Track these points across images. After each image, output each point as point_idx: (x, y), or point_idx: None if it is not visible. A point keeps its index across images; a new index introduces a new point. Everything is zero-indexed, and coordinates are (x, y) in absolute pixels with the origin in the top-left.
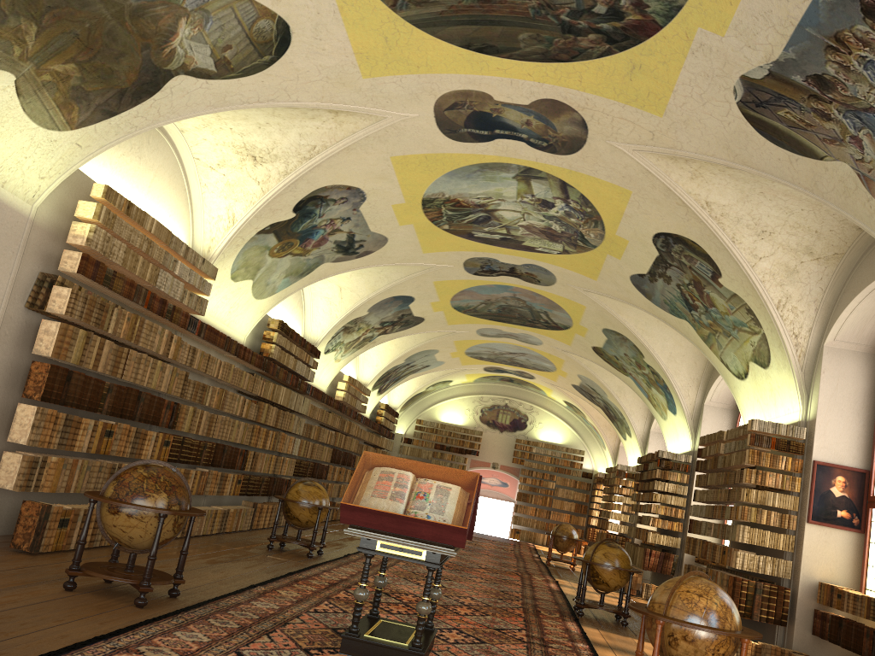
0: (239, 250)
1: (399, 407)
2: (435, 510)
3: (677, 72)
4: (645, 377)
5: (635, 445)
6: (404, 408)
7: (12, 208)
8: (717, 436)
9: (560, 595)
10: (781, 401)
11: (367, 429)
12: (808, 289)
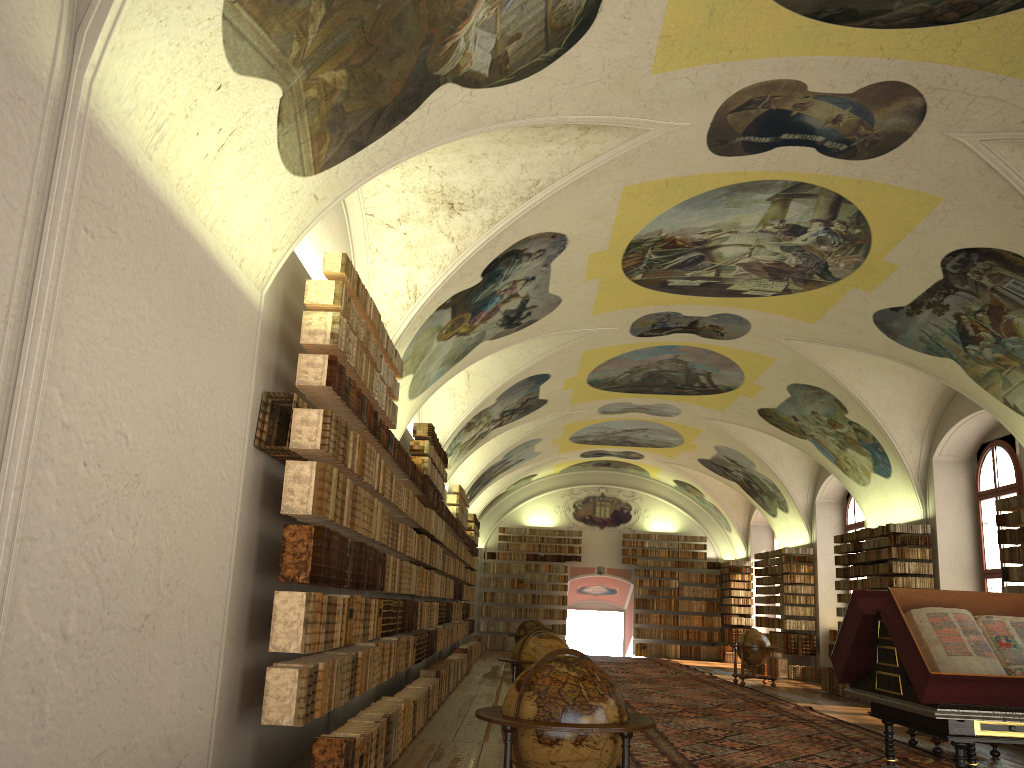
0: (414, 335)
1: (477, 516)
2: None
3: None
4: (839, 436)
5: (795, 521)
6: (481, 516)
7: (247, 299)
8: None
9: (856, 727)
10: None
11: None
12: None
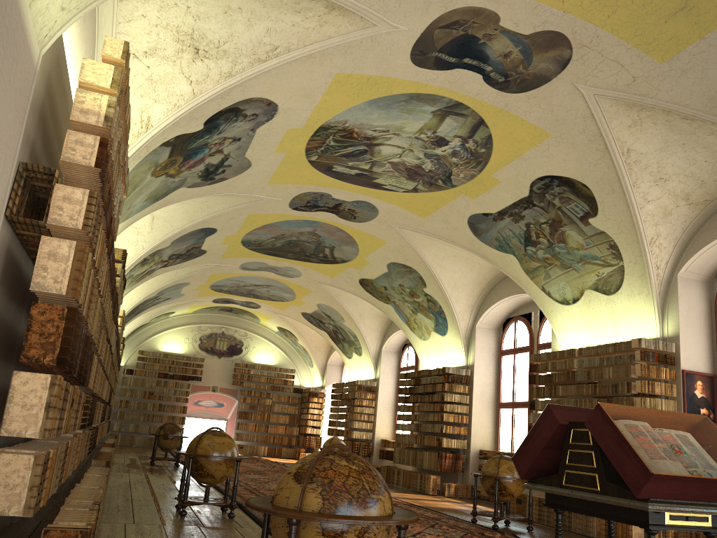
0: (136, 163)
1: None
2: None
3: None
4: (415, 304)
5: (365, 362)
6: (124, 340)
7: (29, 48)
8: (567, 354)
9: (427, 509)
10: (626, 321)
11: None
12: (674, 229)
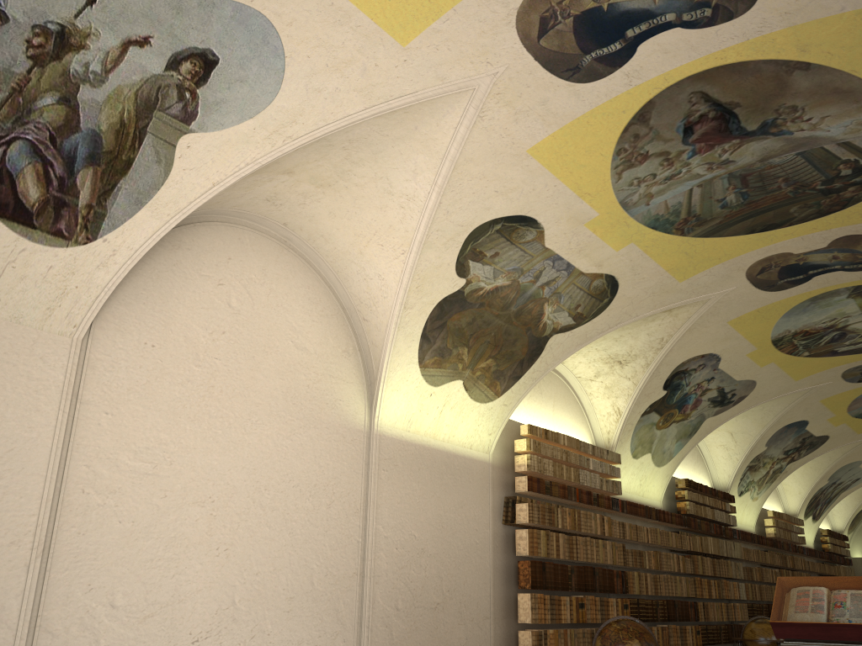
0: (631, 433)
1: (845, 529)
2: (852, 614)
3: None
4: None
5: None
6: (852, 529)
7: (479, 460)
8: None
9: None
10: None
11: (815, 560)
12: None
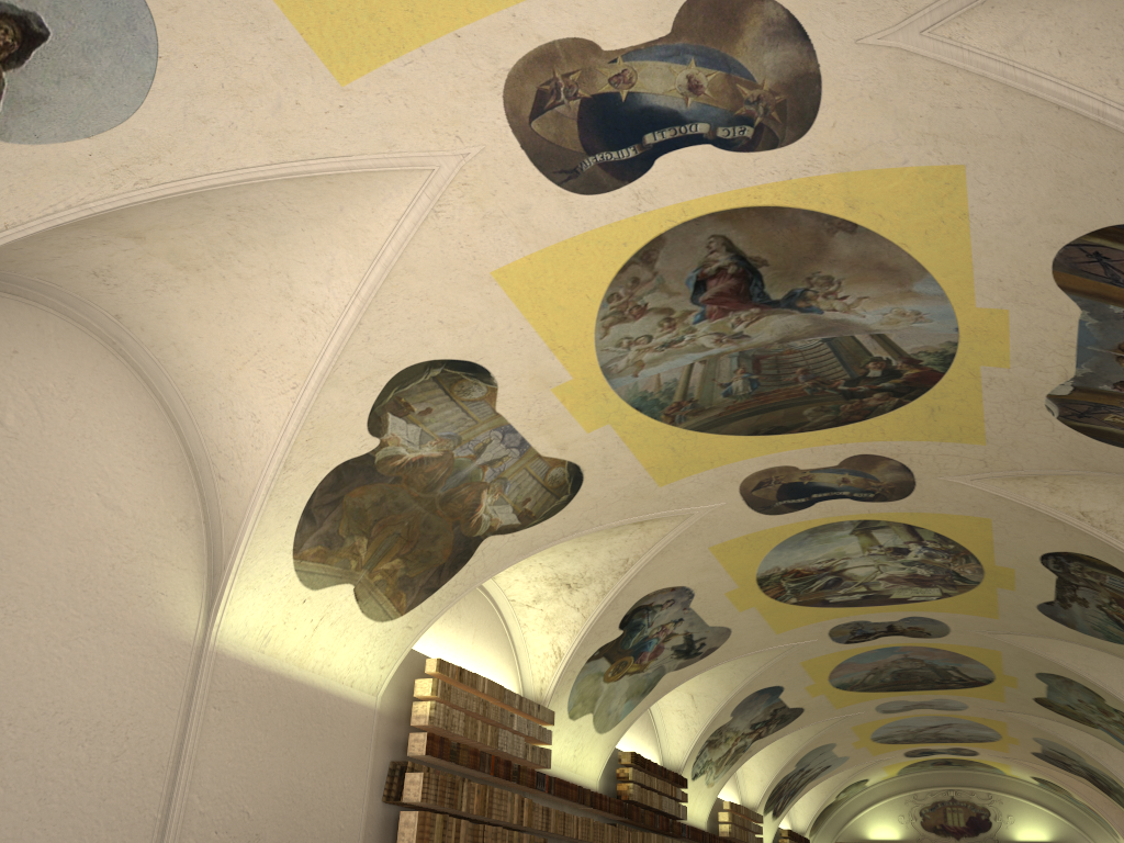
0: (572, 684)
1: (807, 830)
2: None
3: (979, 404)
4: (1119, 725)
5: None
6: (815, 830)
7: (361, 704)
8: None
9: None
10: None
11: None
12: None
